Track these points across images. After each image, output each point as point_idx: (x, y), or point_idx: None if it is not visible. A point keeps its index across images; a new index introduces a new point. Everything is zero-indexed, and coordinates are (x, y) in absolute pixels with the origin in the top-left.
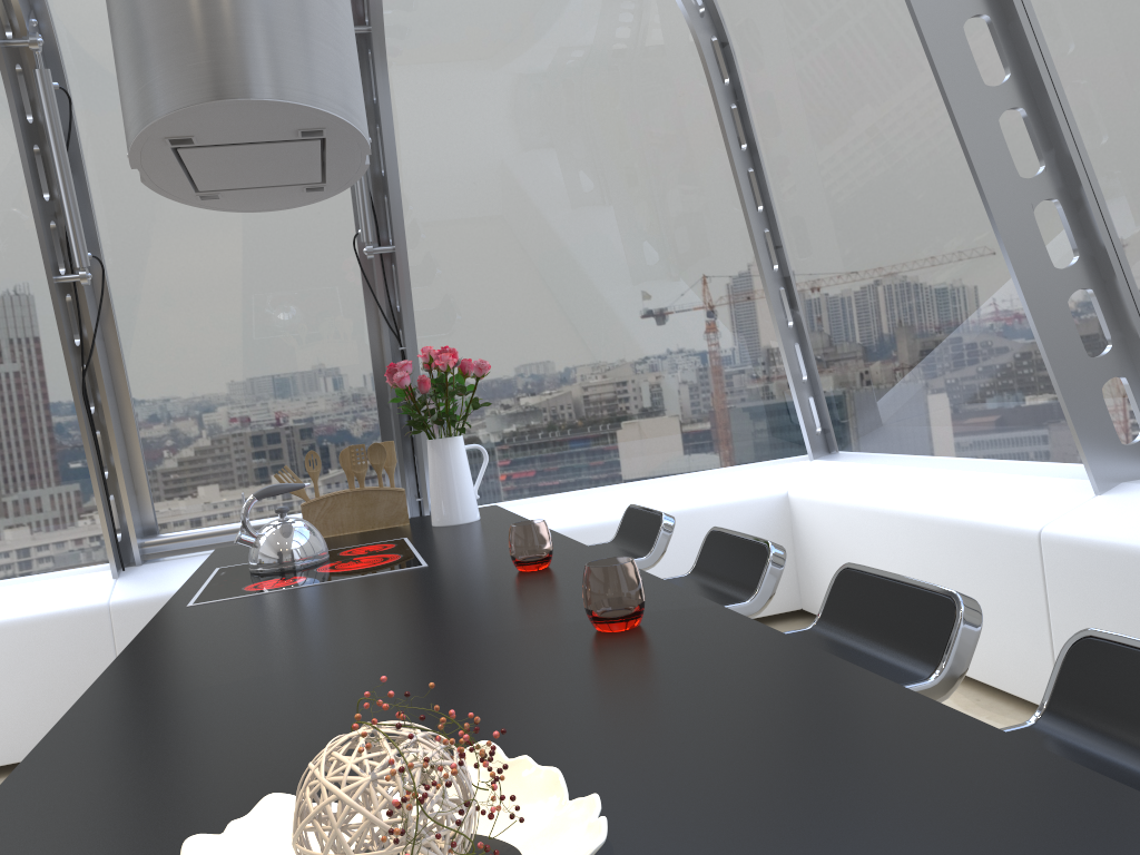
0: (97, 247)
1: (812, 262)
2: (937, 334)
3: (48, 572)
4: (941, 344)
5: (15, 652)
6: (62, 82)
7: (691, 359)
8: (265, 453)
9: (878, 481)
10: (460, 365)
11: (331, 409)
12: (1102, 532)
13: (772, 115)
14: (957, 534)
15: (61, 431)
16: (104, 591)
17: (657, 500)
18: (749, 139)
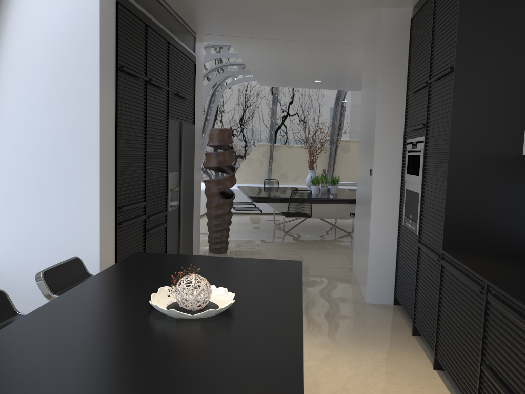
0: None
1: None
2: None
3: None
4: None
5: None
6: None
7: None
8: None
9: None
10: None
11: None
12: None
13: None
14: None
15: None
16: None
17: None
18: None
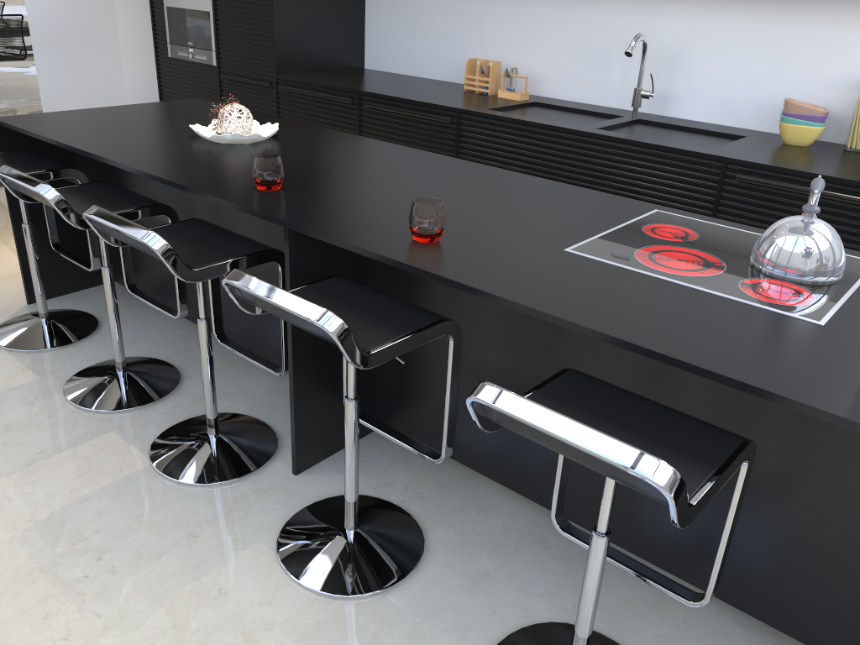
0: None
1: None
2: None
3: None
4: None
5: None
6: None
7: None
8: None
9: None
10: None
11: None
12: None
13: None
14: None
15: None
16: None
17: None
18: None
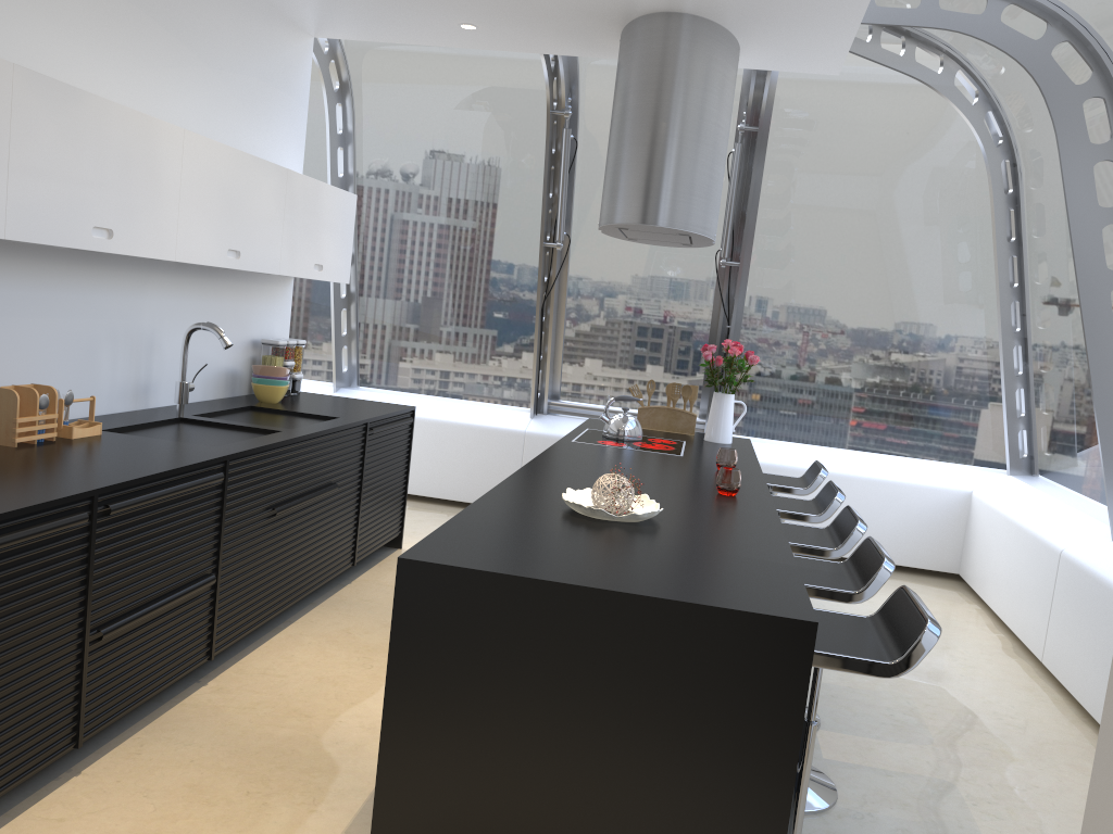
0: (569, 227)
1: (1040, 333)
2: (1092, 411)
3: (496, 404)
4: (1093, 419)
5: (473, 443)
6: (575, 131)
7: (935, 379)
8: (631, 368)
9: (1025, 500)
10: (745, 354)
11: (677, 351)
12: (1084, 558)
13: (1033, 224)
14: (1032, 543)
15: (523, 326)
16: (524, 423)
17: (874, 468)
18: (1019, 234)
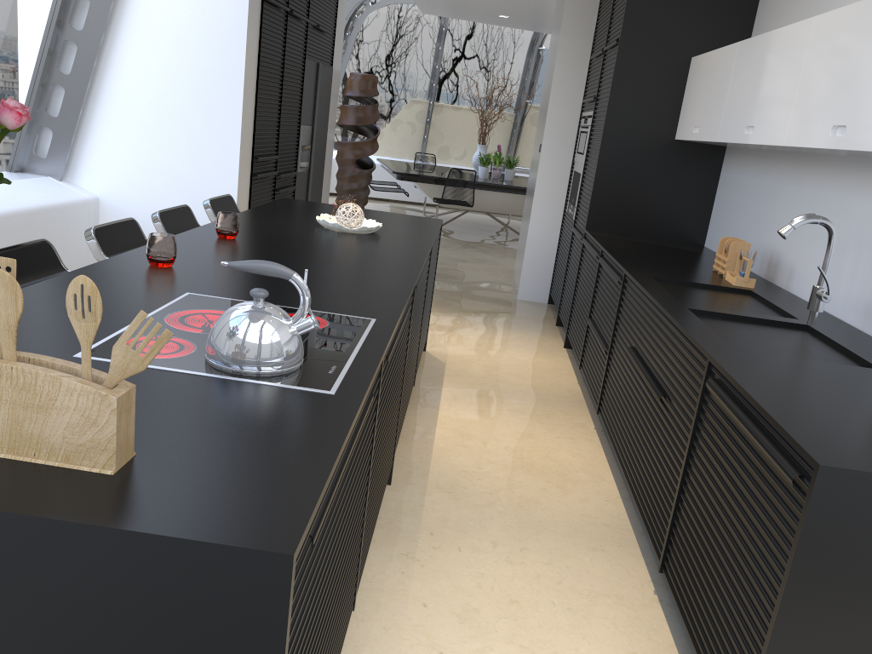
0: None
1: None
2: None
3: None
4: None
5: None
6: None
7: None
8: None
9: None
10: None
11: None
12: None
13: None
14: None
15: None
16: None
17: None
18: None
